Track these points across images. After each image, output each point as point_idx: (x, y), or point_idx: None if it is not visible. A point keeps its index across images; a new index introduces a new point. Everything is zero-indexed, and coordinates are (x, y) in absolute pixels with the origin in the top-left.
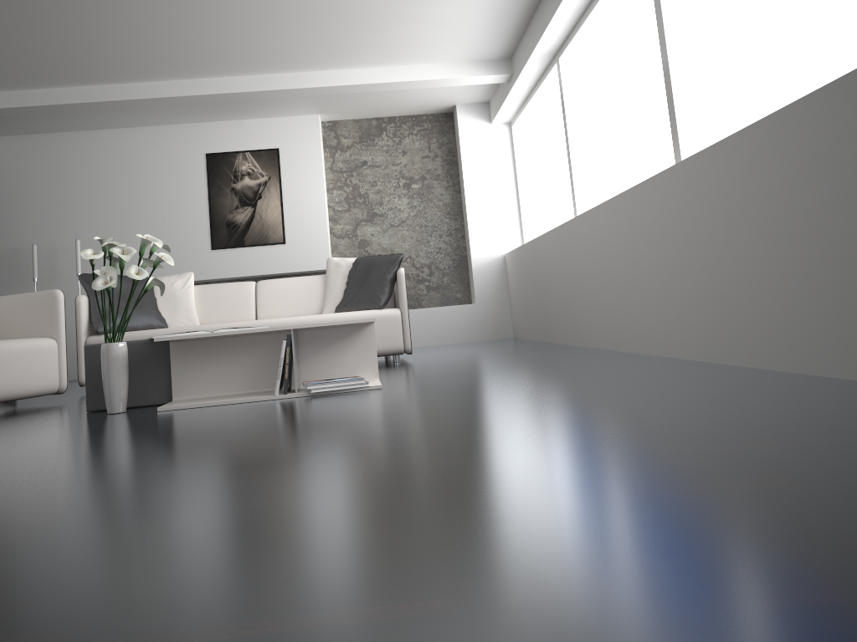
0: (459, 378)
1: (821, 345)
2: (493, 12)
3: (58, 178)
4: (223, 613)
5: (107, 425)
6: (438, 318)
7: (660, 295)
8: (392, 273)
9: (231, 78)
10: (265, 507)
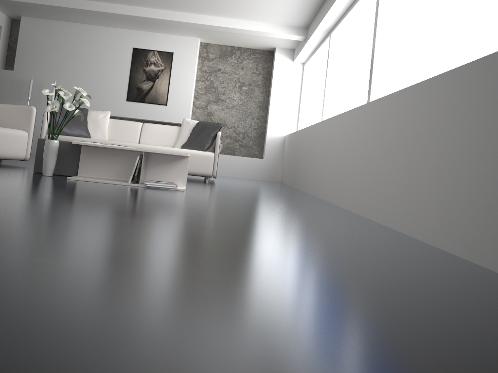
0: (226, 194)
1: (393, 212)
2: (298, 2)
3: (51, 45)
4: (23, 253)
5: (38, 180)
6: (241, 162)
7: (341, 173)
8: (214, 133)
9: (152, 9)
10: (75, 225)
